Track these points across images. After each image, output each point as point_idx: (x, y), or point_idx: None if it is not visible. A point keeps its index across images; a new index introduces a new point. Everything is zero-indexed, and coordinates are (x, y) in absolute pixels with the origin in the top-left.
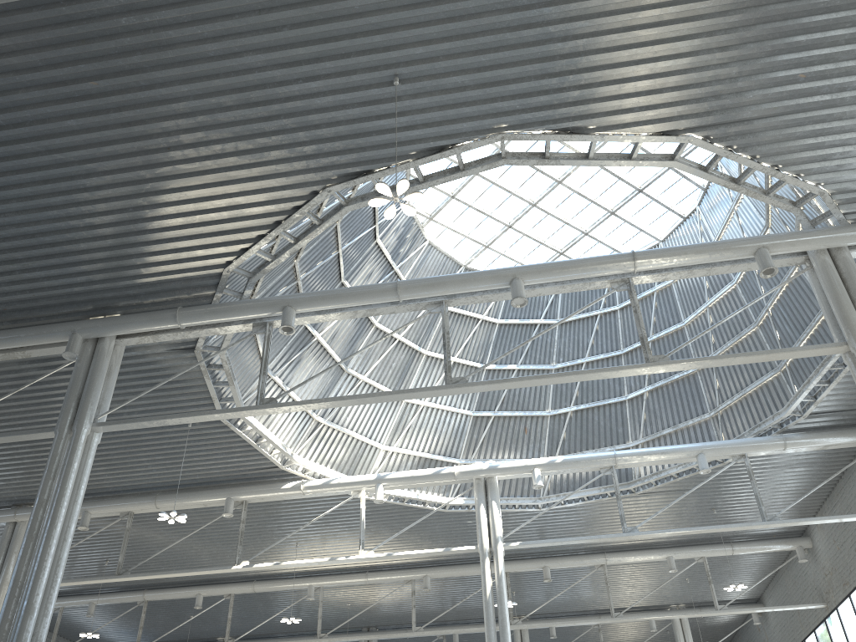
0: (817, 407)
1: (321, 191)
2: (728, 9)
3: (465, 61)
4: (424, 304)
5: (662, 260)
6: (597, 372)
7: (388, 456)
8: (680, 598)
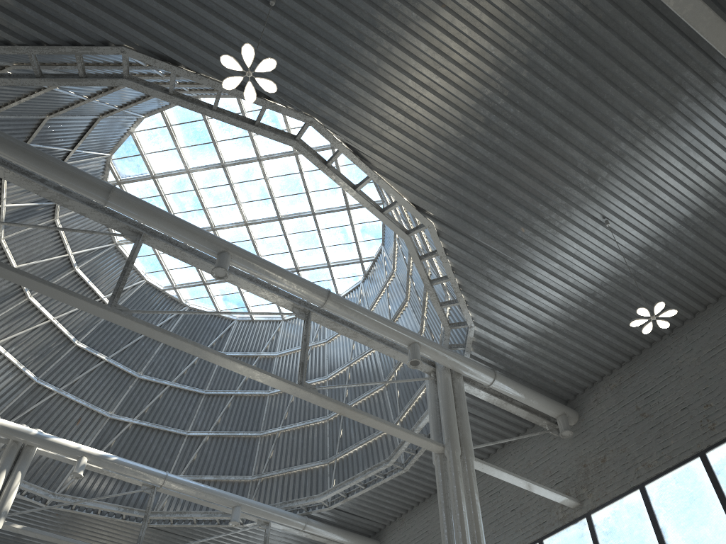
0: (344, 504)
1: (114, 46)
2: (520, 147)
3: (337, 34)
4: (121, 225)
5: (347, 310)
6: (257, 371)
7: None
8: None
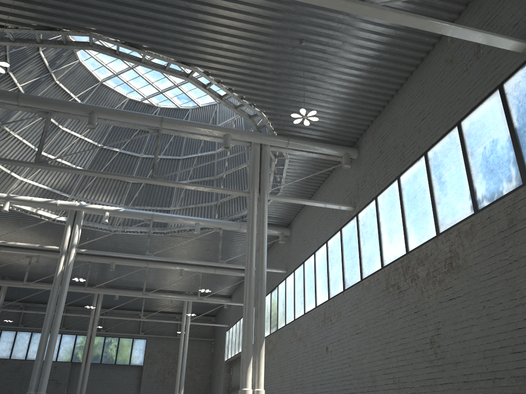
0: None
1: None
2: (218, 14)
3: None
4: (37, 110)
5: (176, 126)
6: (122, 176)
7: (22, 184)
8: (190, 289)
